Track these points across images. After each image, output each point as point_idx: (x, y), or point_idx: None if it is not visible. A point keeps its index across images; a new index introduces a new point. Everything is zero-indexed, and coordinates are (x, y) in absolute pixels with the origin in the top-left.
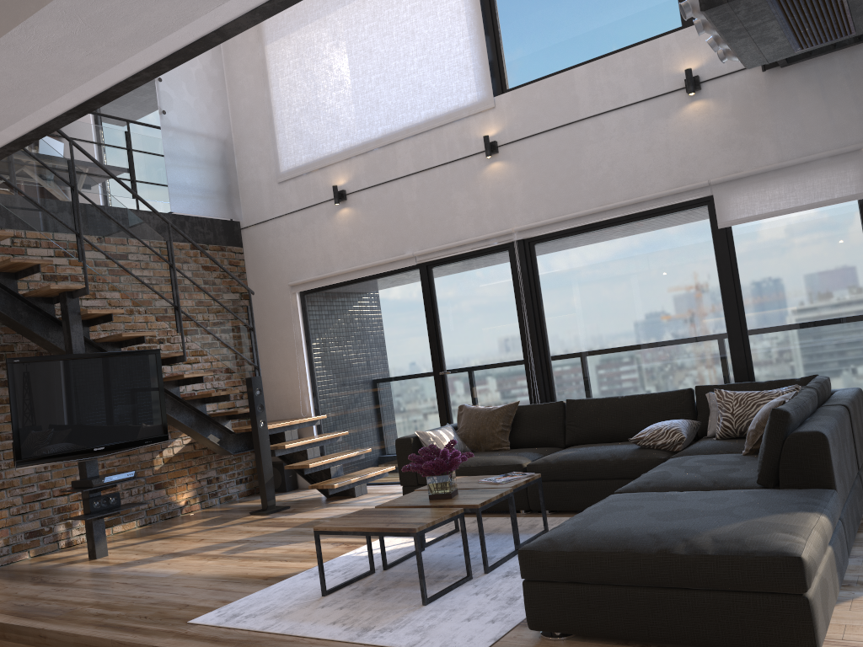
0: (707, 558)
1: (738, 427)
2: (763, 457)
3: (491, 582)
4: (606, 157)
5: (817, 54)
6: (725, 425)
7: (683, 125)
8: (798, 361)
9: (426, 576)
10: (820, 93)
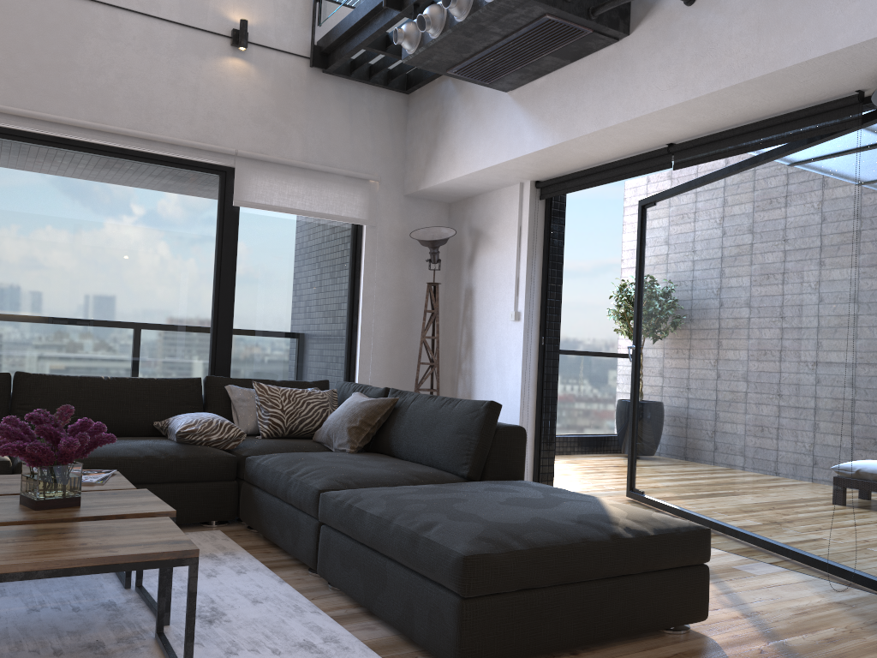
0: (652, 539)
1: (290, 425)
2: (476, 450)
3: (211, 634)
4: (115, 64)
5: (356, 78)
6: (275, 422)
7: (220, 76)
8: (275, 366)
9: (58, 651)
10: (348, 115)
